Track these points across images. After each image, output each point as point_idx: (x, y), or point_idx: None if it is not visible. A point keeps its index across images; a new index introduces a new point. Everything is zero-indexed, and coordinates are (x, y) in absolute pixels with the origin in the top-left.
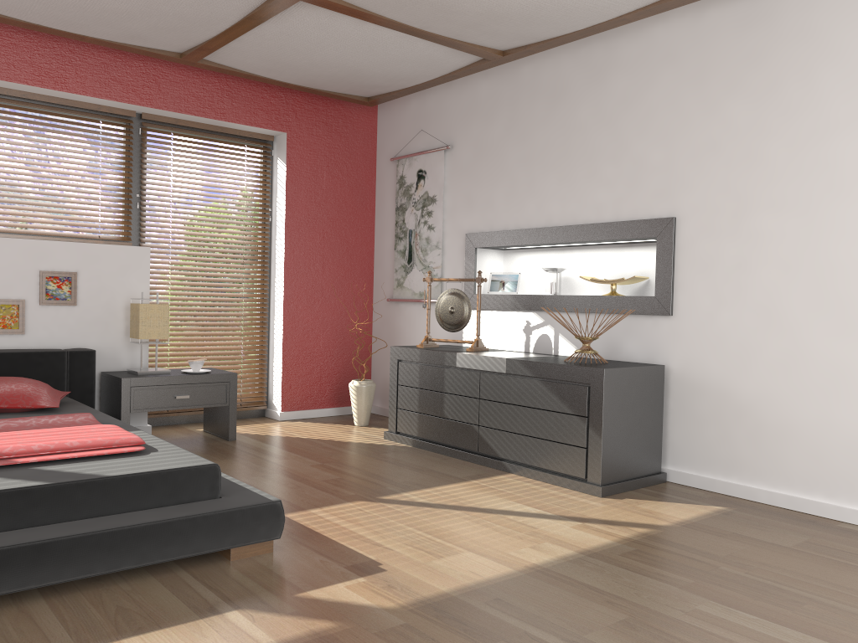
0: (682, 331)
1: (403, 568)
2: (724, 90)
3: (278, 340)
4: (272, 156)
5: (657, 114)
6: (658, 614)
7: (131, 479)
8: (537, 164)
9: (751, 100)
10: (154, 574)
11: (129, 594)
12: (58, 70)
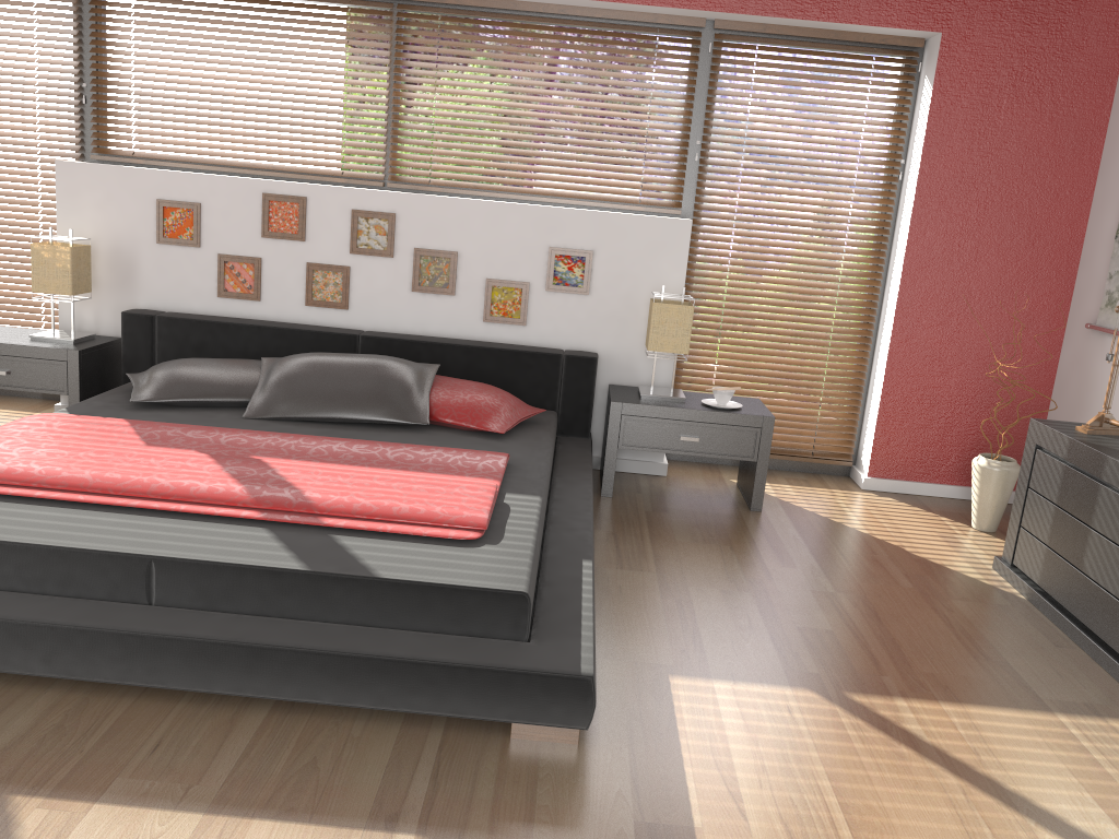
0: None
1: None
2: None
3: (880, 368)
4: (919, 72)
5: None
6: None
7: (404, 587)
8: None
9: None
10: (406, 722)
11: (345, 744)
12: None
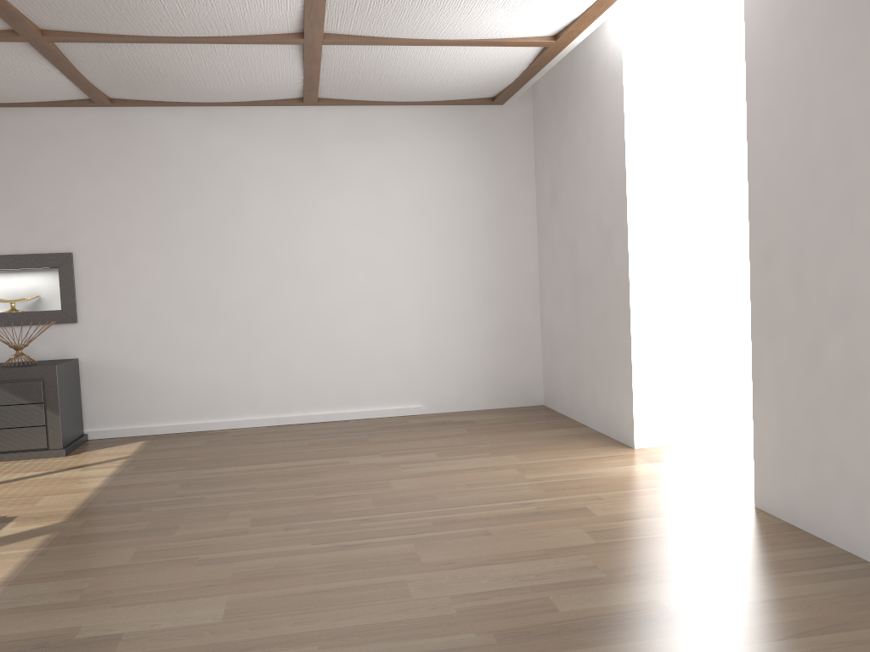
0: (87, 332)
1: (25, 512)
2: (102, 168)
3: None
4: None
5: (47, 175)
6: (191, 479)
7: None
8: None
9: (123, 177)
10: None
11: None
12: None
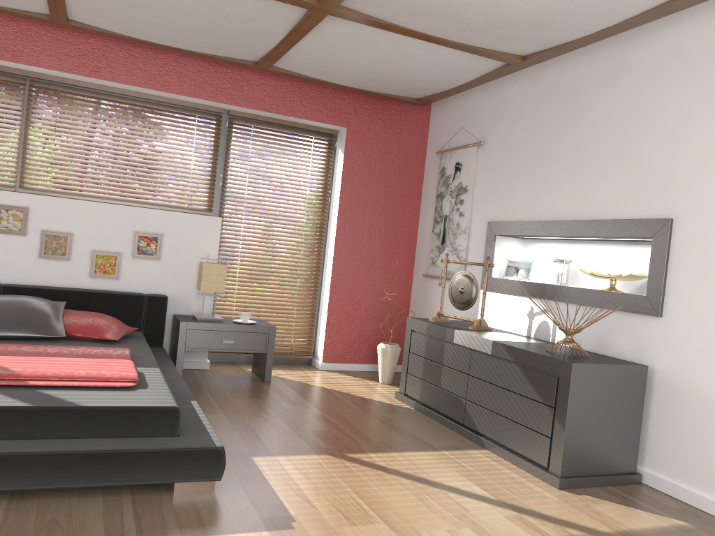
0: (670, 333)
1: (311, 529)
2: None
3: (325, 301)
4: (336, 147)
5: (663, 115)
6: None
7: (100, 411)
8: (552, 161)
9: None
10: (105, 494)
11: (71, 509)
12: (164, 76)
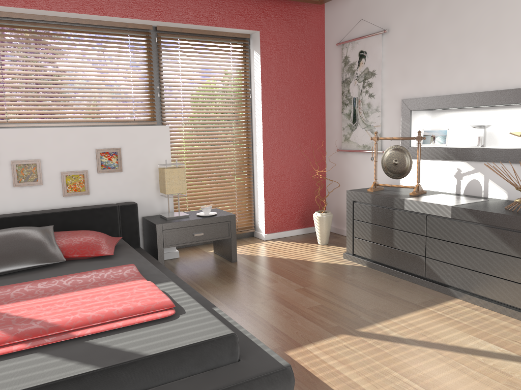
0: None
1: None
2: None
3: (260, 183)
4: (249, 49)
5: None
6: None
7: (165, 356)
8: (468, 39)
9: None
10: None
11: None
12: None
